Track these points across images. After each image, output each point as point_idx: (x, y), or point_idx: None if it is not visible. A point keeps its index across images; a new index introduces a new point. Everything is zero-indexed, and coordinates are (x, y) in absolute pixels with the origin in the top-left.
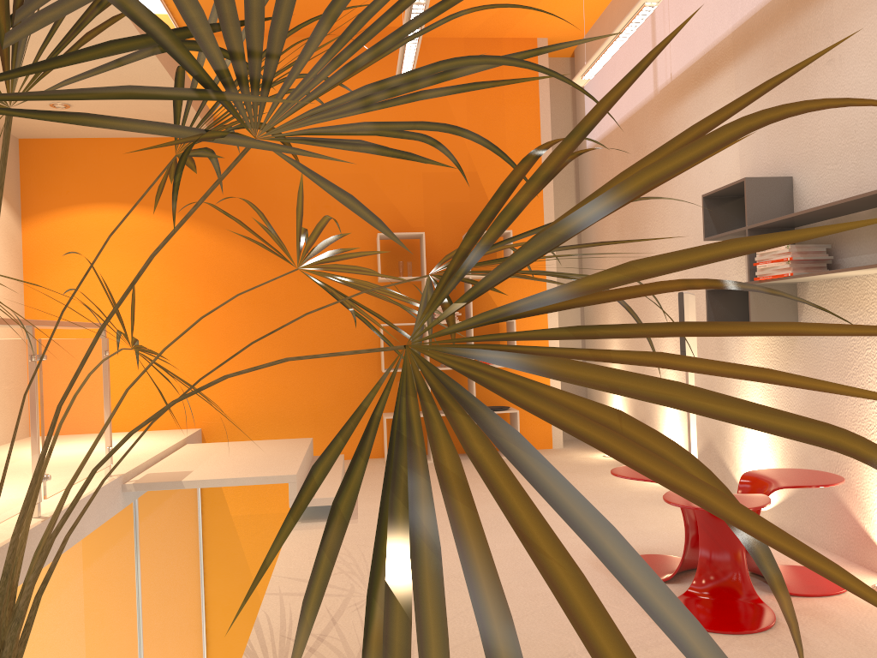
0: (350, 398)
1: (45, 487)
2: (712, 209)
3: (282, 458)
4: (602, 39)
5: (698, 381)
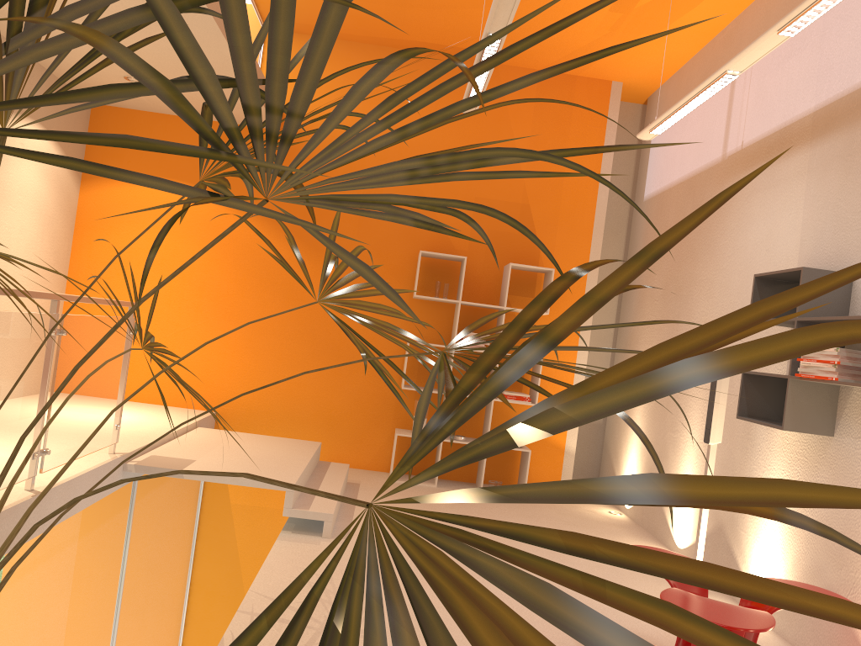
0: (366, 408)
1: (43, 462)
2: (763, 291)
3: (285, 462)
4: (678, 93)
5: (719, 460)
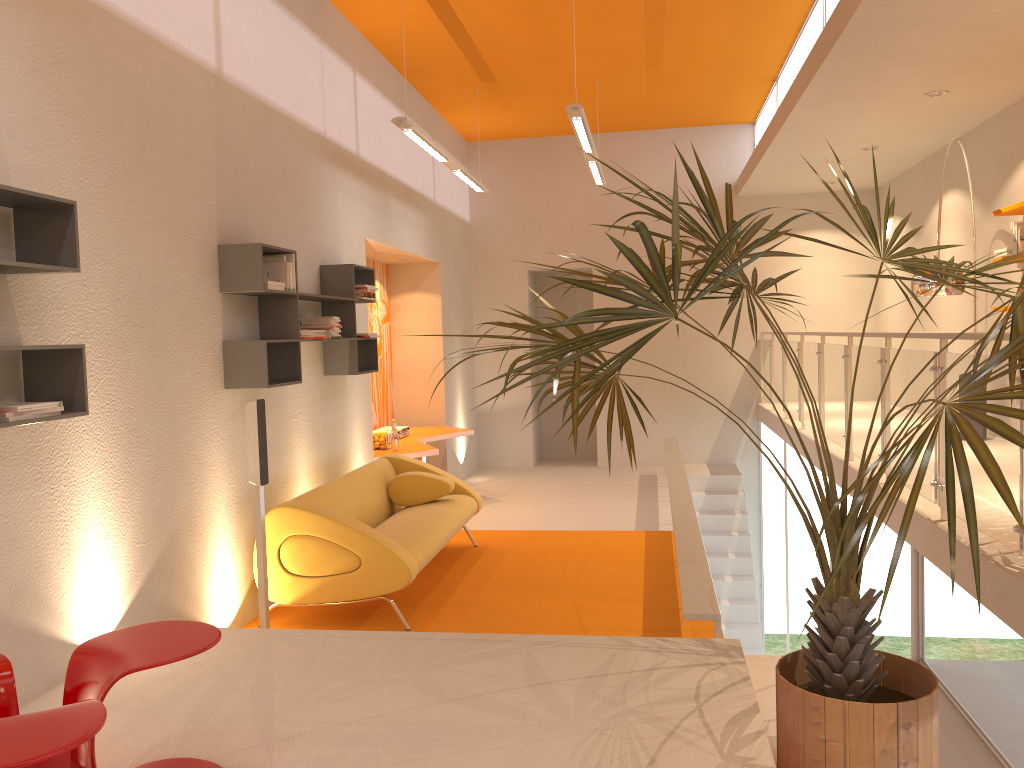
0: None
1: None
2: None
3: None
4: None
5: None
